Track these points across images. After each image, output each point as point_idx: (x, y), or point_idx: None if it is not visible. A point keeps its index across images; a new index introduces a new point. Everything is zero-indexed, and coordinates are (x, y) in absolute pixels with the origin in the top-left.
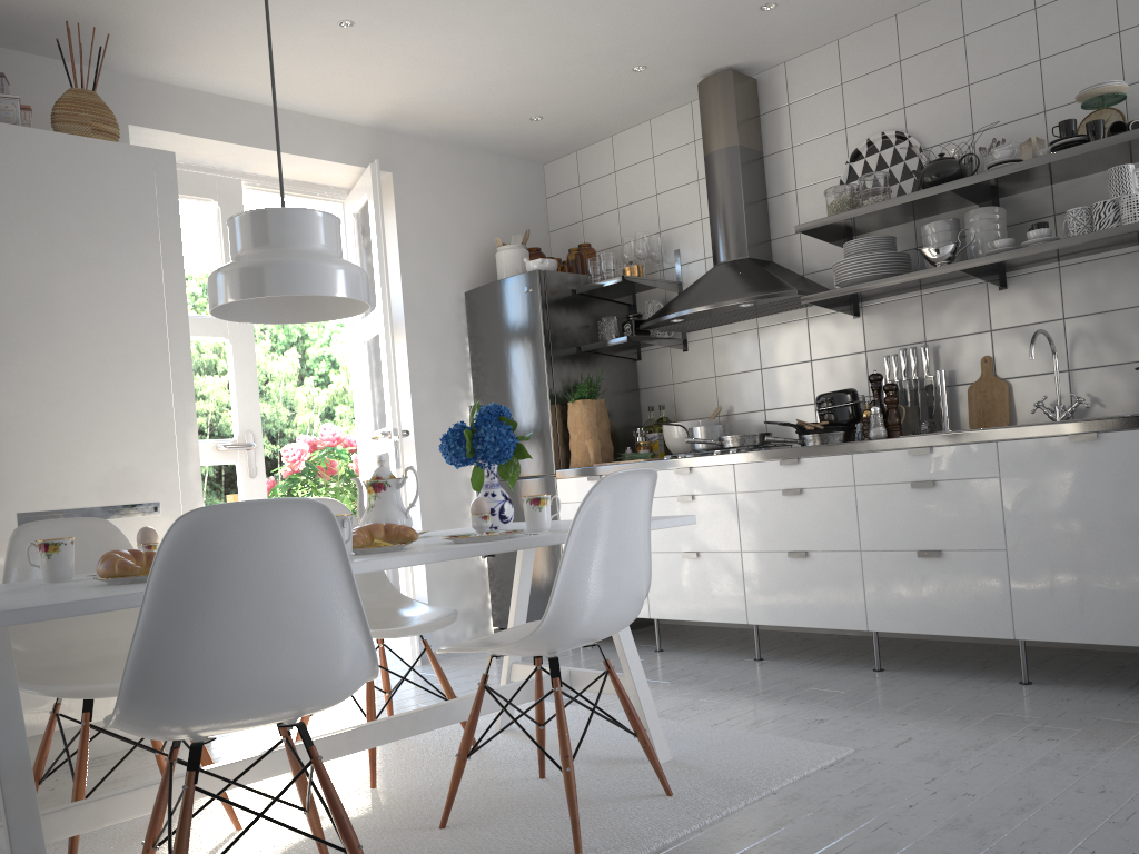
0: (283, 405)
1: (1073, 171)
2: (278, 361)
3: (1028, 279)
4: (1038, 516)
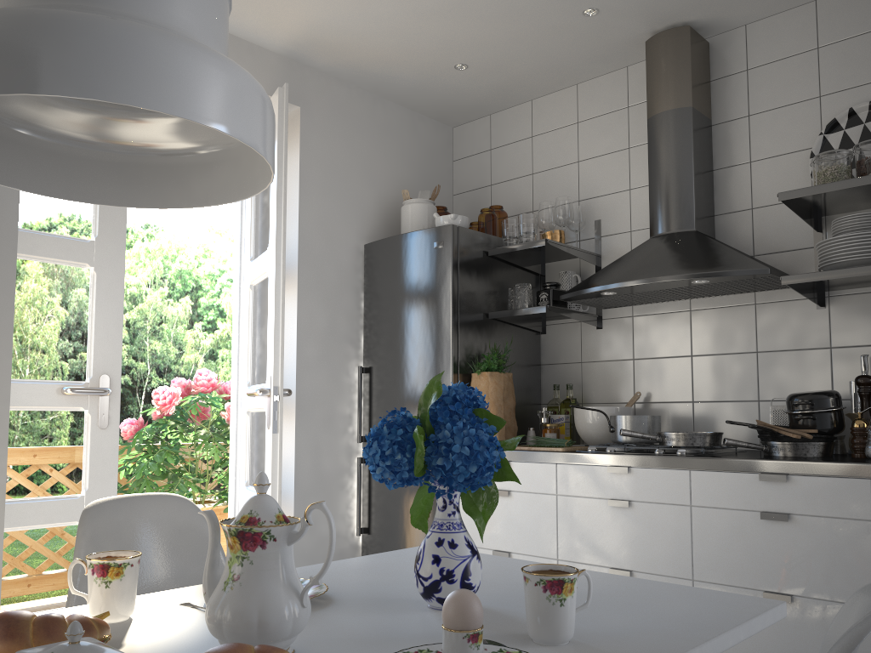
0: (173, 344)
1: None
2: (173, 306)
3: None
4: None
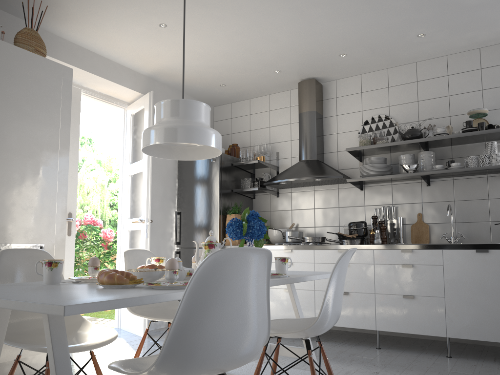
0: None
1: (464, 141)
2: None
3: (439, 183)
4: (460, 283)
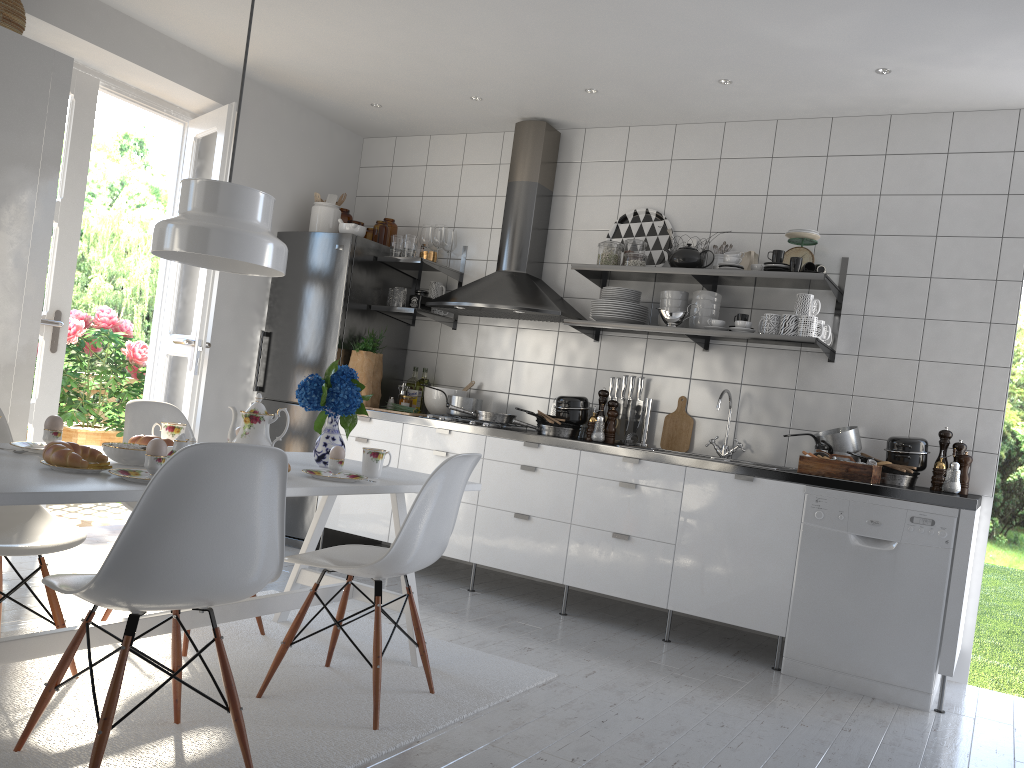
0: None
1: (772, 283)
2: None
3: (724, 349)
4: (702, 525)
